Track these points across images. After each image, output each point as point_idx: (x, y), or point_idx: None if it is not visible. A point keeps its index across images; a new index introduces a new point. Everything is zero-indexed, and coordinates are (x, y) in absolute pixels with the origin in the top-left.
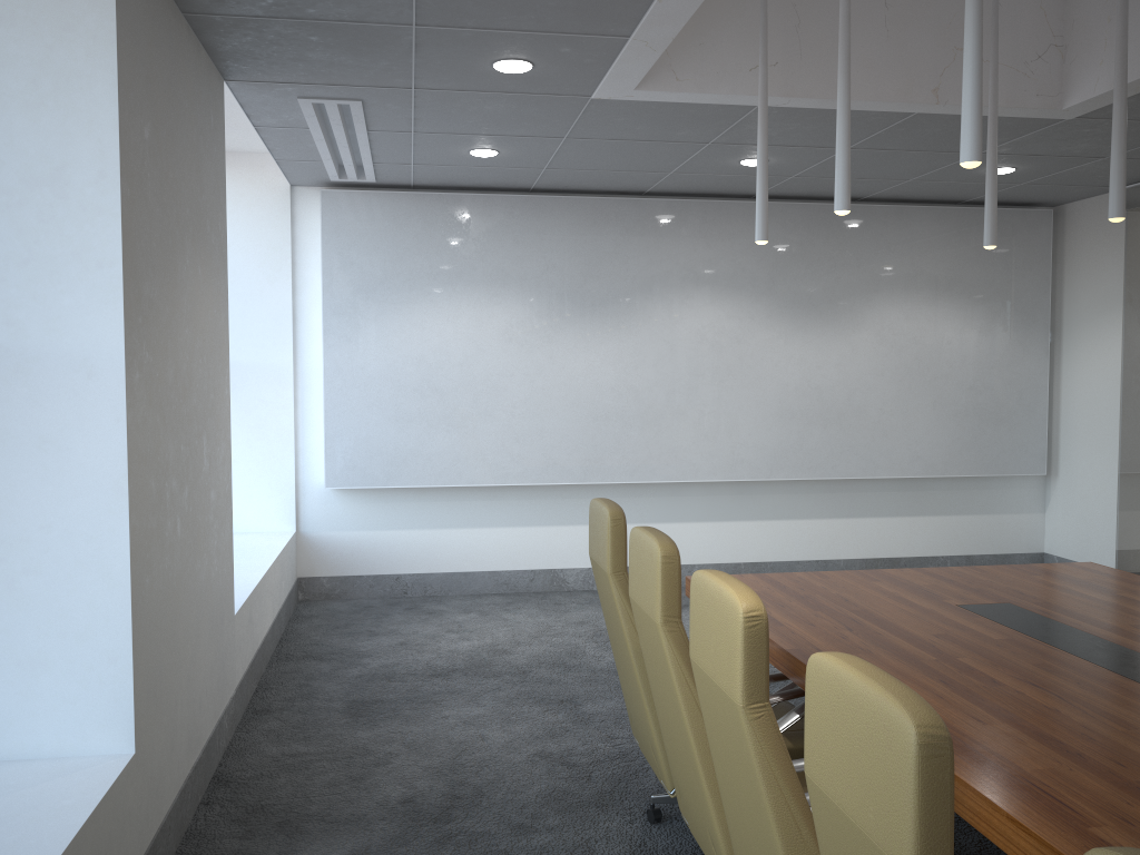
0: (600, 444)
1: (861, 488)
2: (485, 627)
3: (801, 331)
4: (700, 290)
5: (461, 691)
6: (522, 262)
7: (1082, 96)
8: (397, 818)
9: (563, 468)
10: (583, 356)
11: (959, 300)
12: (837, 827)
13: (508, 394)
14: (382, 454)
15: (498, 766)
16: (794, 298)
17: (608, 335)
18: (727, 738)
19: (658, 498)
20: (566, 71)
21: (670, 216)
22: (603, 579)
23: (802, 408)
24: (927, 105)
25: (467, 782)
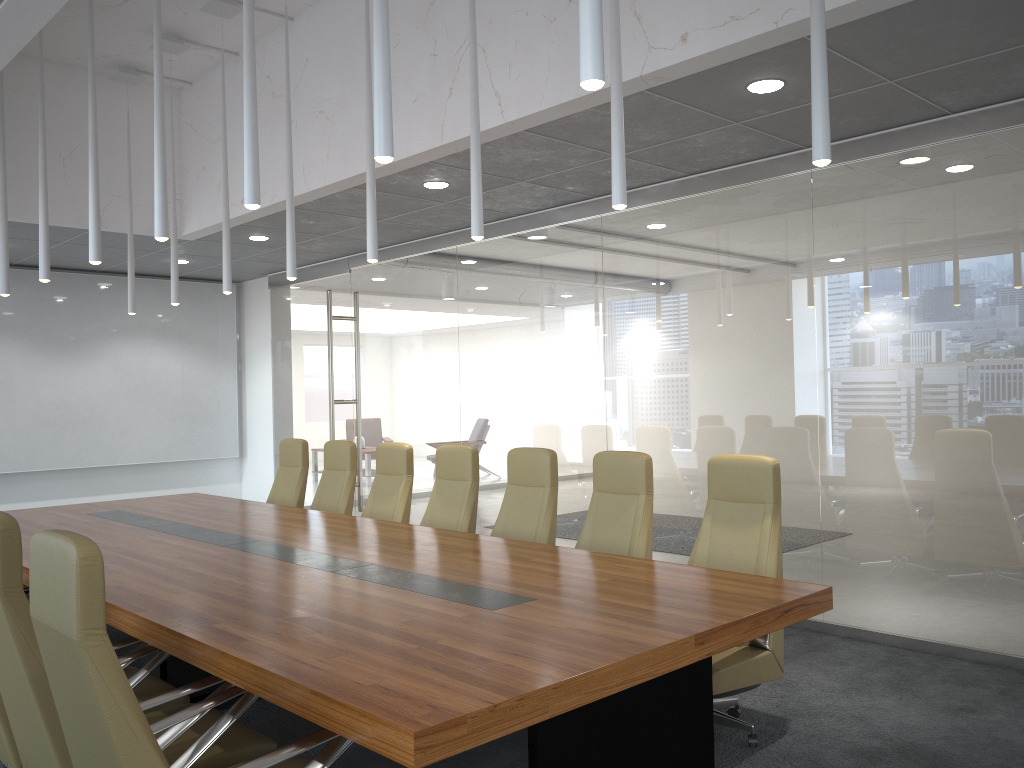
0: None
1: (107, 473)
2: None
3: (53, 362)
4: None
5: None
6: None
7: (190, 230)
8: None
9: None
10: None
11: (173, 341)
12: None
13: None
14: None
15: None
16: (47, 339)
17: None
18: None
19: None
20: None
21: None
22: None
23: (55, 417)
24: None
25: None
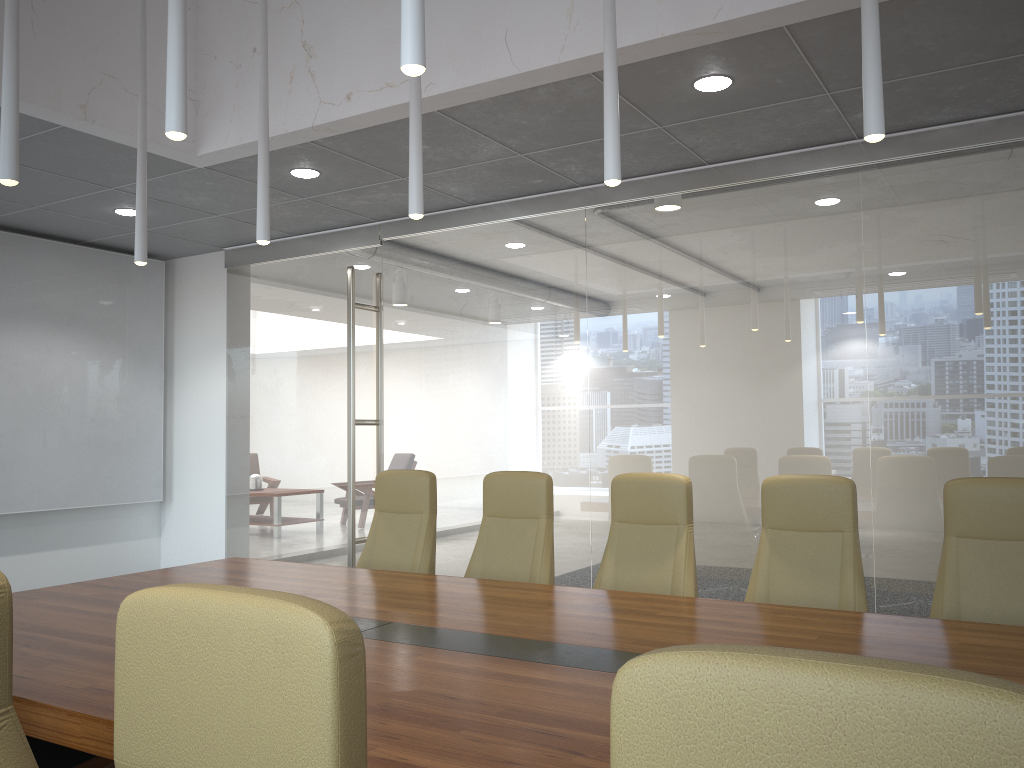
0: None
1: None
2: None
3: None
4: None
5: None
6: None
7: (215, 146)
8: None
9: None
10: None
11: (81, 334)
12: None
13: None
14: None
15: None
16: None
17: None
18: None
19: None
20: None
21: None
22: None
23: None
24: (76, 119)
25: None
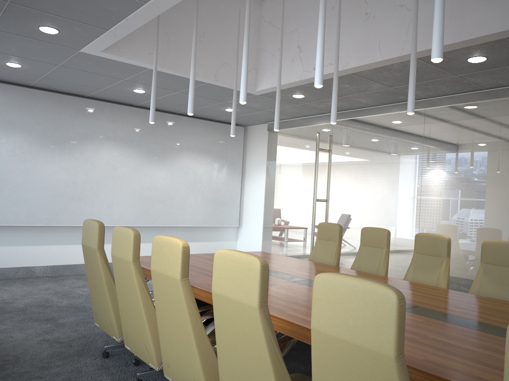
0: (57, 207)
1: (171, 230)
2: None
3: (150, 164)
4: (109, 142)
5: None
6: (23, 119)
7: (262, 87)
8: None
9: (38, 218)
10: (52, 166)
11: (211, 157)
12: (226, 305)
13: (11, 181)
14: None
15: (23, 346)
16: (148, 150)
17: (64, 157)
18: (168, 296)
19: None
20: (73, 37)
21: (97, 108)
22: (92, 252)
23: (149, 196)
24: (212, 80)
25: (9, 354)
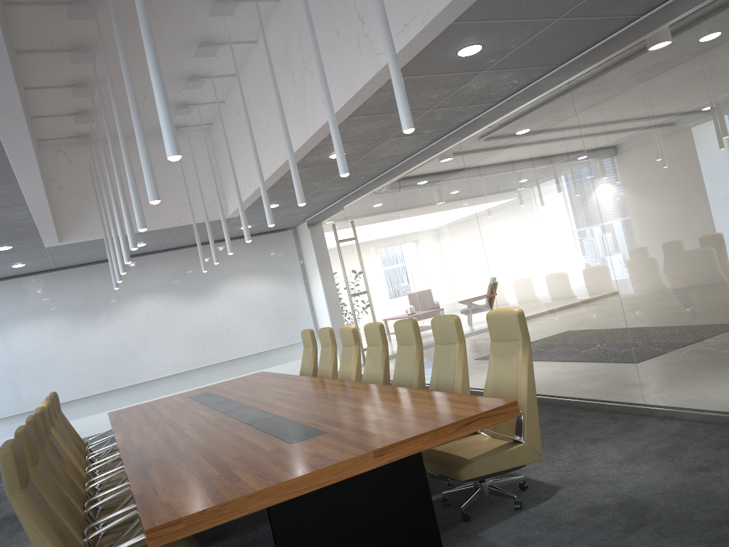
0: (111, 372)
1: (239, 362)
2: None
3: (193, 302)
4: (144, 295)
5: None
6: (56, 301)
7: (230, 212)
8: (0, 520)
9: (96, 386)
10: (95, 335)
11: (260, 274)
12: None
13: (62, 360)
14: (4, 401)
15: None
16: (187, 289)
17: (104, 324)
18: None
19: (146, 388)
20: (27, 244)
21: None
22: None
23: (201, 334)
24: (177, 224)
25: None
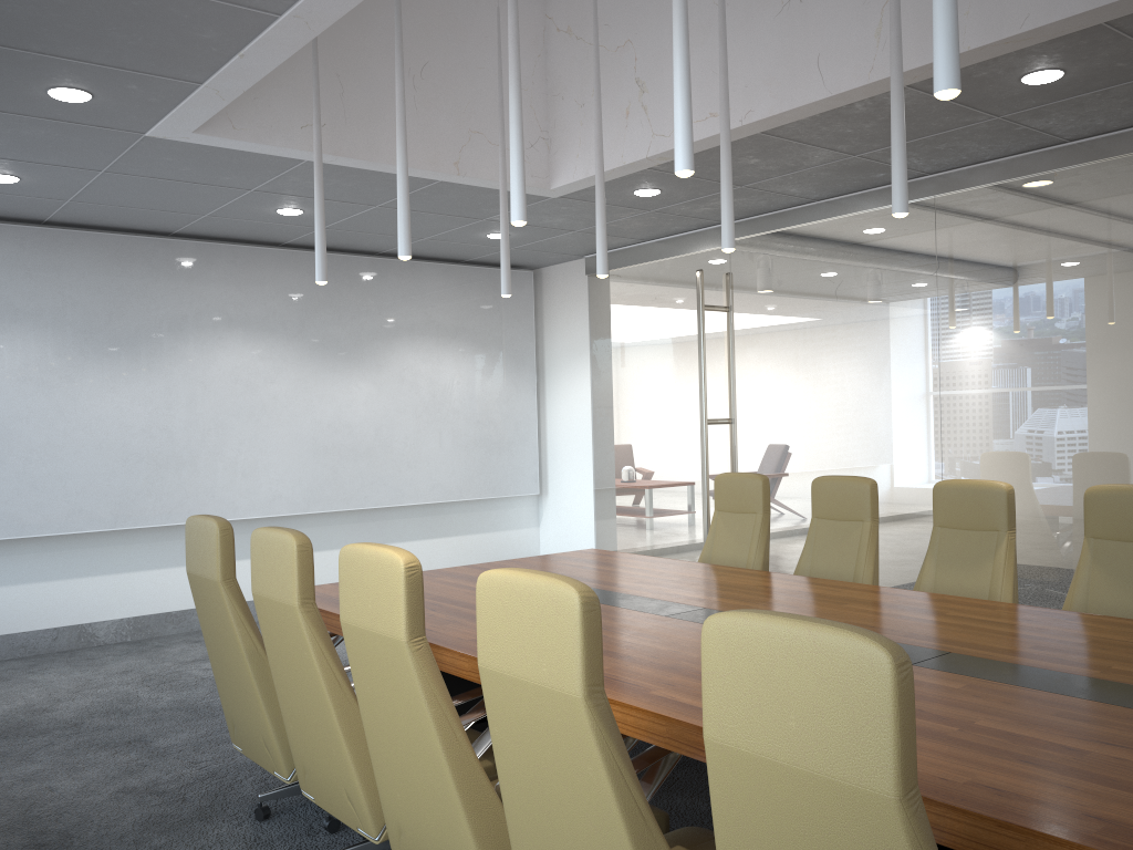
0: (132, 488)
1: (390, 516)
2: (12, 691)
3: (331, 372)
4: (233, 331)
5: (7, 754)
6: (37, 297)
7: (565, 180)
8: None
9: (91, 514)
10: (111, 397)
11: (465, 345)
12: (512, 695)
13: (23, 438)
14: None
15: (79, 809)
16: (323, 341)
17: (138, 375)
18: (385, 679)
19: None
20: (126, 107)
21: (200, 258)
22: (210, 590)
23: (335, 443)
24: (451, 175)
25: (48, 830)
